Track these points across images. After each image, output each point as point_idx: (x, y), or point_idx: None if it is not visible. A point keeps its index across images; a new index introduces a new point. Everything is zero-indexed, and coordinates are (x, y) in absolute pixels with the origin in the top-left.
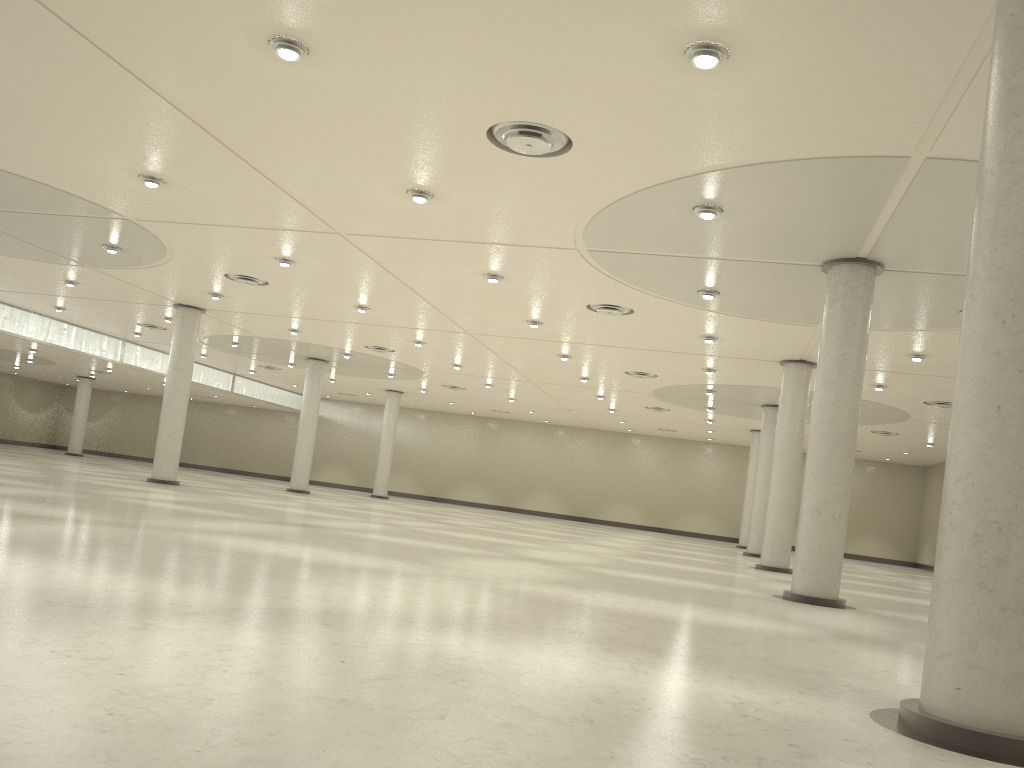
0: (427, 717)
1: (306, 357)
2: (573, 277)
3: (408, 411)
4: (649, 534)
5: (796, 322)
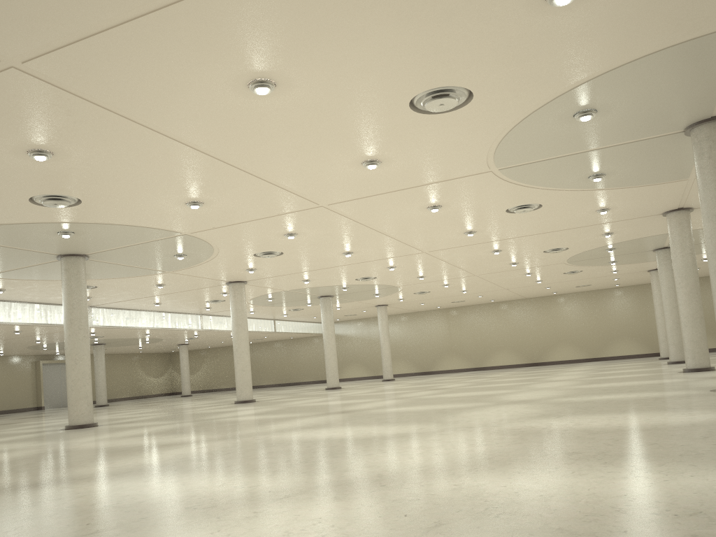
0: None
1: (318, 296)
2: (492, 192)
3: (394, 317)
4: (588, 364)
5: (670, 180)
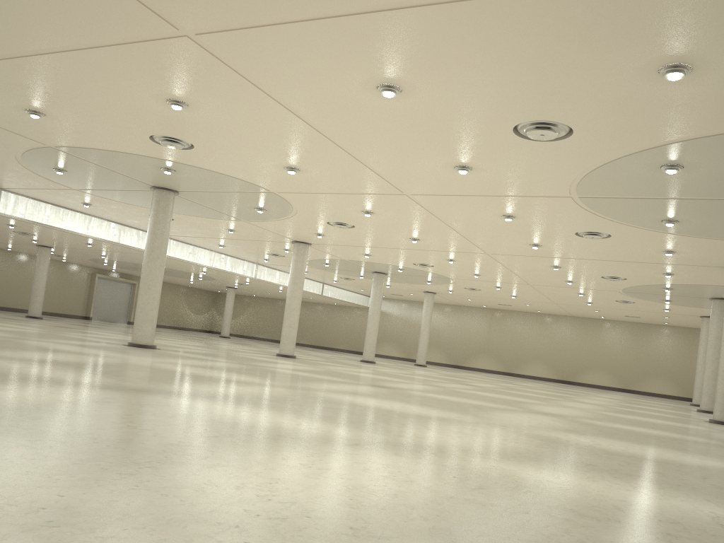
0: (518, 512)
1: (372, 271)
2: (566, 215)
3: (438, 305)
4: (619, 394)
5: None
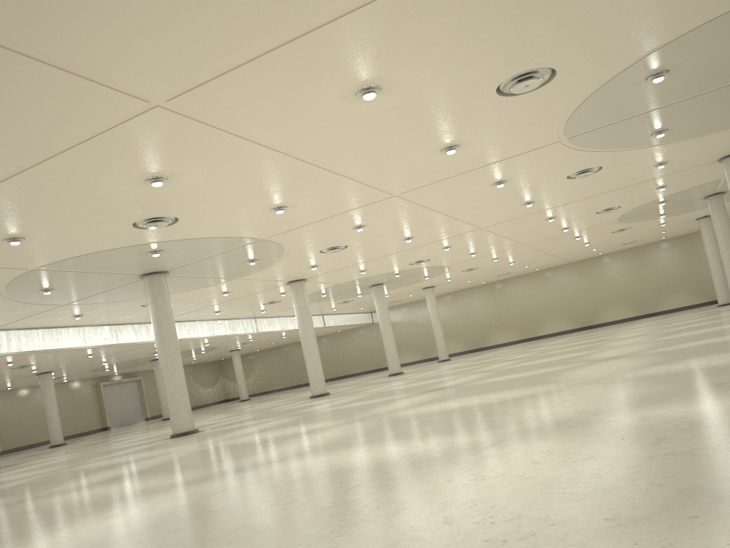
0: (729, 447)
1: (369, 286)
2: (557, 161)
3: (438, 298)
4: (645, 320)
5: (729, 127)
